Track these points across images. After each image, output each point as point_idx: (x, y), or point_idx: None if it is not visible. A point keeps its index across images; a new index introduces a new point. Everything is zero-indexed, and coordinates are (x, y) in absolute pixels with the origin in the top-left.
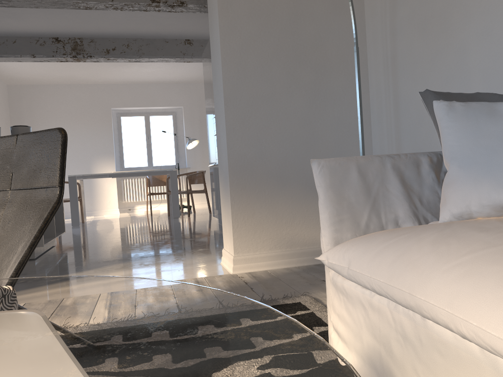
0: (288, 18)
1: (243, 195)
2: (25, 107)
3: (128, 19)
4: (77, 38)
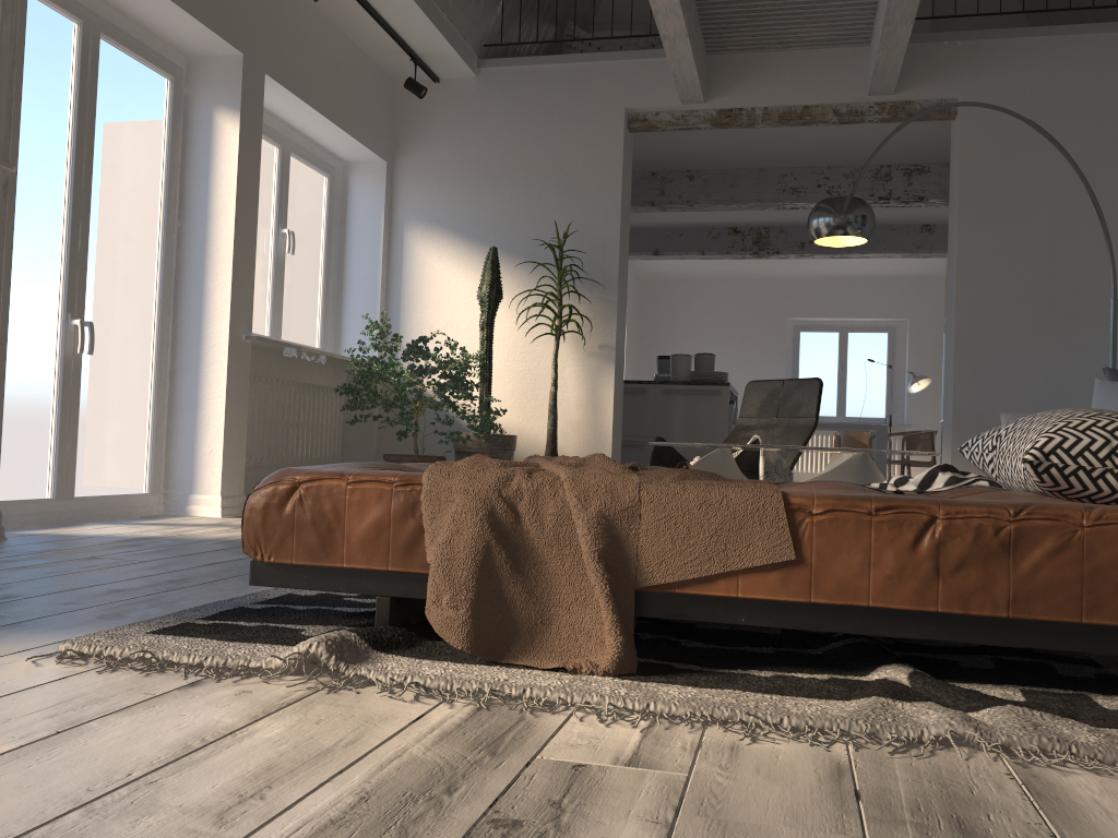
0: (1040, 259)
1: None
2: (660, 313)
3: None
4: (761, 227)
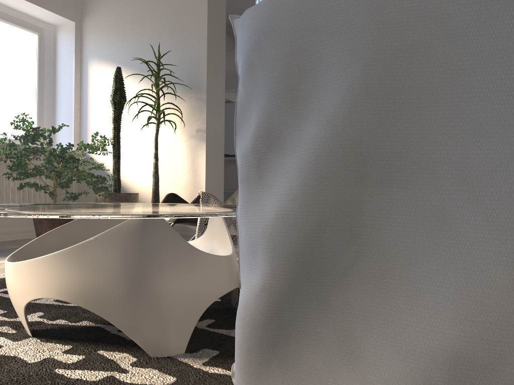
0: None
1: None
2: None
3: None
4: None
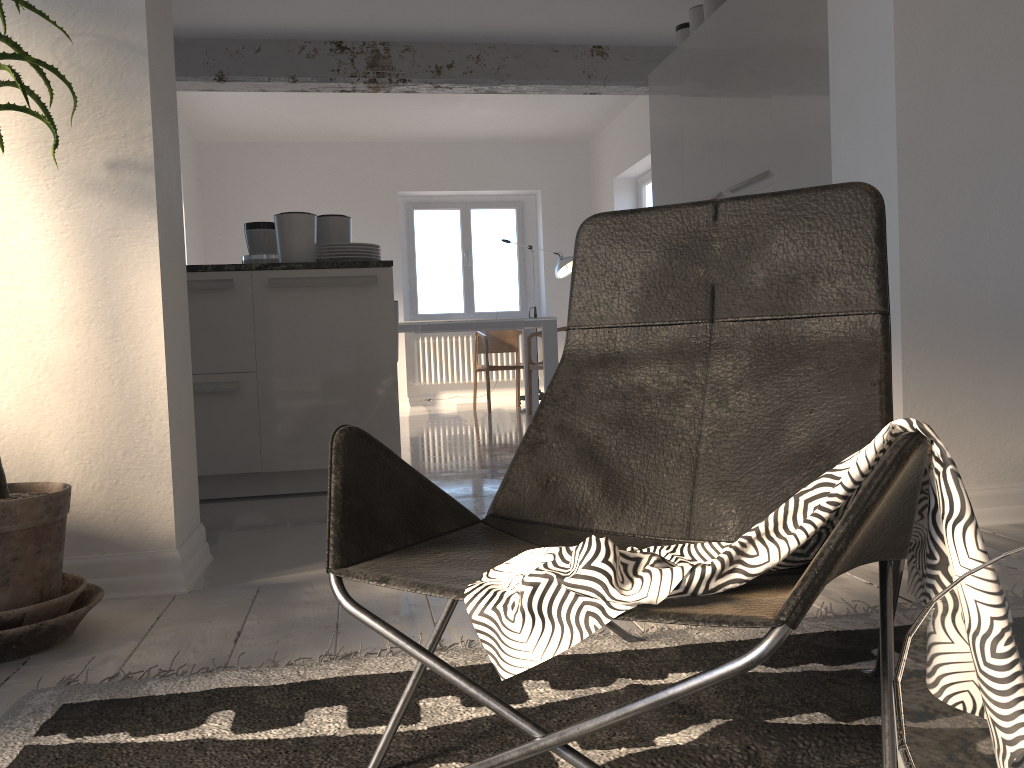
0: None
1: (929, 363)
2: (231, 188)
3: (499, 2)
4: (378, 42)
